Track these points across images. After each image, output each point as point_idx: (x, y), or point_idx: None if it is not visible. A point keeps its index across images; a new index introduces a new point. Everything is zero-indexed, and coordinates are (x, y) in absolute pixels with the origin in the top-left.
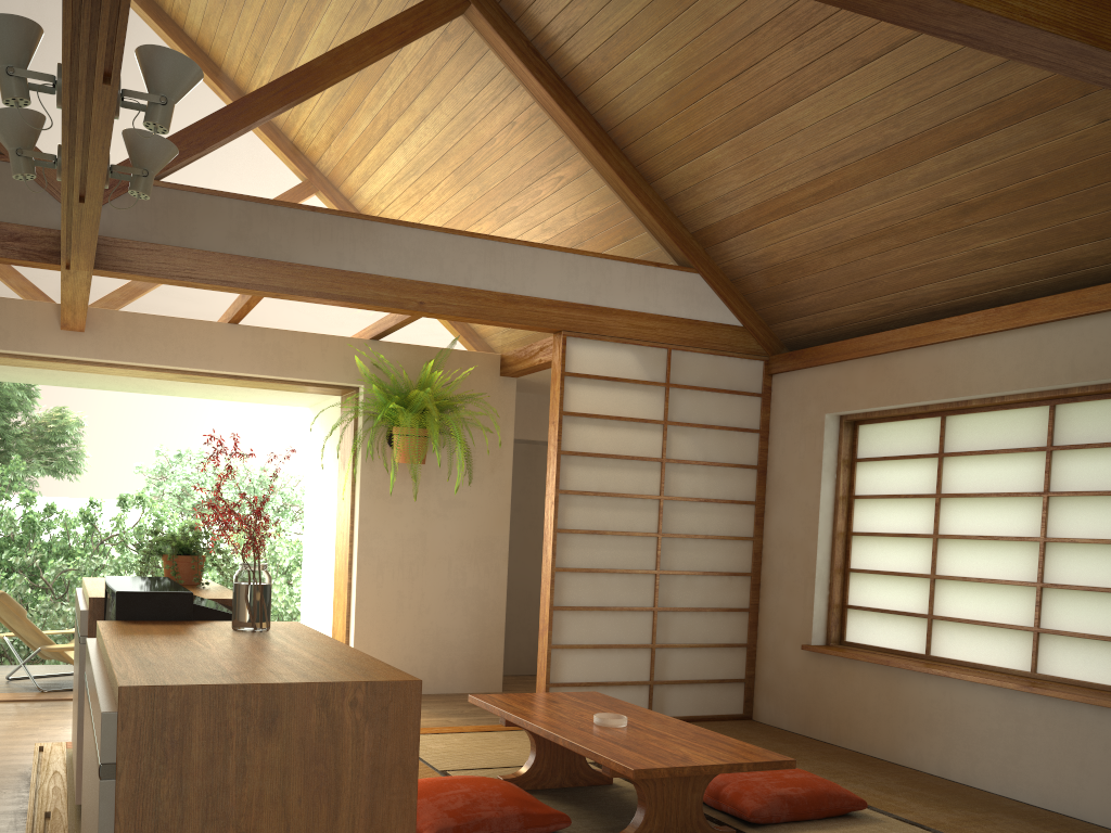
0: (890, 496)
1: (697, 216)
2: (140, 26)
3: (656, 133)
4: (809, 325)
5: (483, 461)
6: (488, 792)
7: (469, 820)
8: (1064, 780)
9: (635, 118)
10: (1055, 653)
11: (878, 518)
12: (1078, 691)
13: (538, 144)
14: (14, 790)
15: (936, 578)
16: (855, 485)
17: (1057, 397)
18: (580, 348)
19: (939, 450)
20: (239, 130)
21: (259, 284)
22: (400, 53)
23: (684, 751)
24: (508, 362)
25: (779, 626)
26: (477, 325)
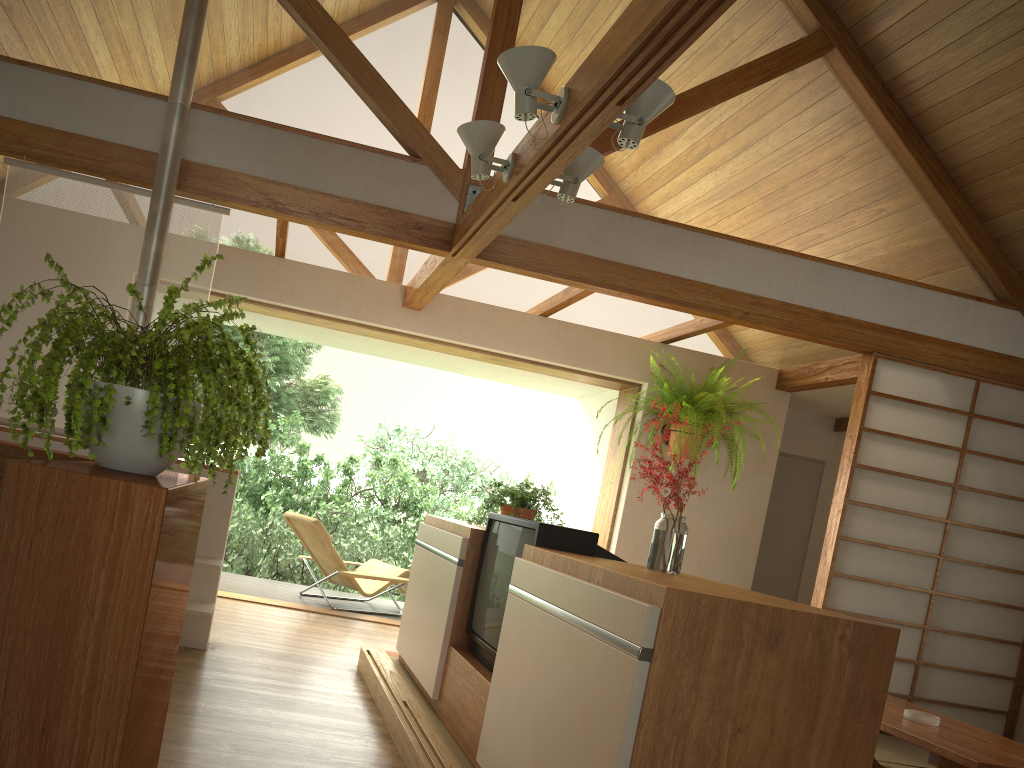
0: None
1: None
2: None
3: (1005, 175)
4: None
5: (747, 466)
6: None
7: None
8: None
9: (984, 159)
10: None
11: None
12: None
13: (875, 178)
14: (352, 681)
15: None
16: None
17: None
18: (889, 370)
19: None
20: (611, 149)
21: (607, 283)
22: (760, 89)
23: (1015, 757)
24: (786, 377)
25: None
26: (774, 340)
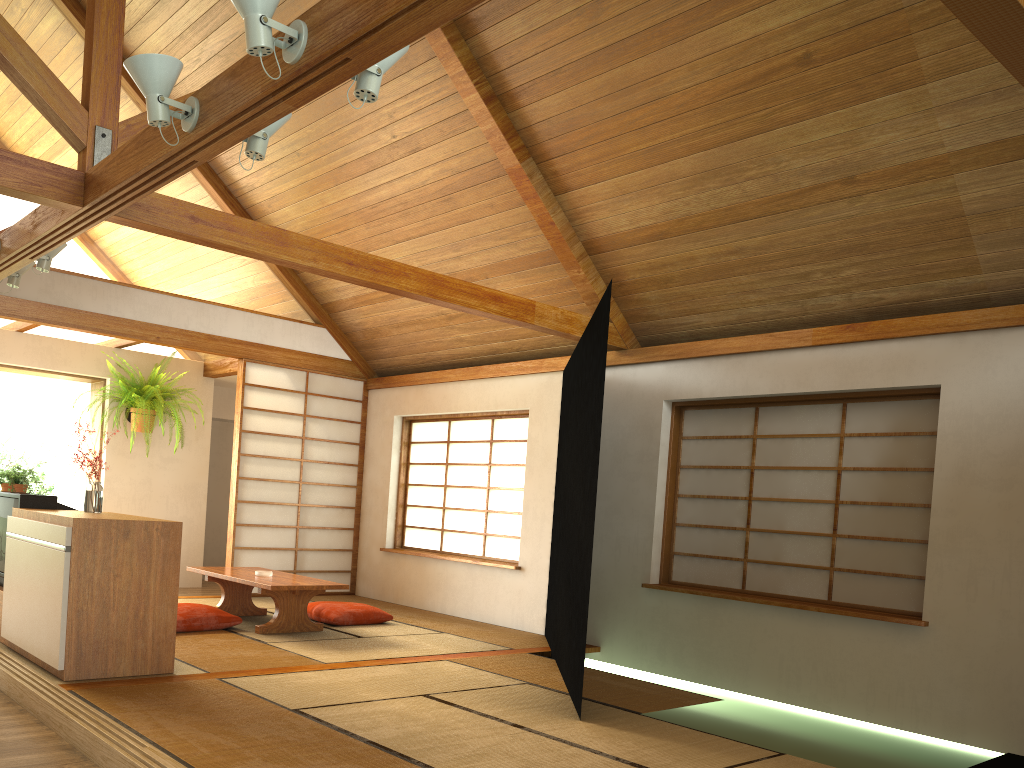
0: (426, 463)
1: (323, 296)
2: None
3: None
4: (387, 364)
5: (191, 432)
6: (200, 607)
7: (190, 617)
8: (489, 606)
9: None
10: (492, 545)
11: (420, 476)
12: (497, 562)
13: None
14: None
15: (445, 509)
16: (410, 456)
17: (494, 415)
18: (254, 369)
19: (447, 439)
20: None
21: (58, 321)
22: None
23: (297, 582)
24: (209, 368)
25: (370, 538)
26: None
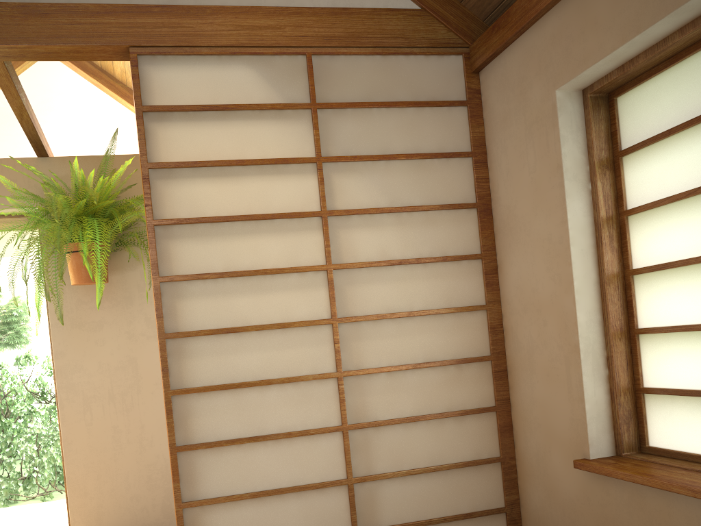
0: (690, 192)
1: None
2: None
3: None
4: None
5: None
6: None
7: None
8: None
9: None
10: None
11: (674, 238)
12: None
13: None
14: None
15: None
16: (626, 194)
17: None
18: (164, 70)
19: None
20: None
21: None
22: None
23: None
24: None
25: (540, 429)
26: (104, 101)
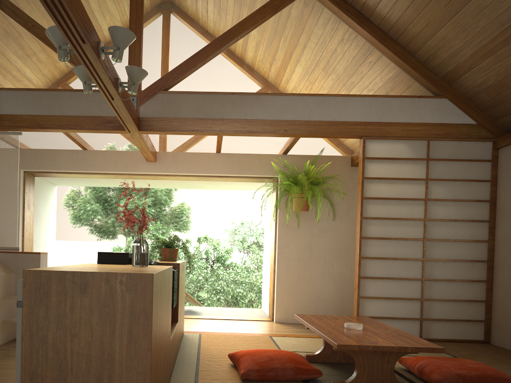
0: None
1: (441, 67)
2: (159, 28)
3: (410, 28)
4: None
5: (342, 209)
6: (281, 356)
7: (265, 367)
8: None
9: (398, 22)
10: None
11: None
12: None
13: (349, 46)
14: None
15: None
16: None
17: None
18: (374, 144)
19: None
20: (199, 64)
21: (208, 130)
22: (275, 16)
23: (379, 340)
24: (353, 159)
25: (504, 290)
26: (329, 141)
